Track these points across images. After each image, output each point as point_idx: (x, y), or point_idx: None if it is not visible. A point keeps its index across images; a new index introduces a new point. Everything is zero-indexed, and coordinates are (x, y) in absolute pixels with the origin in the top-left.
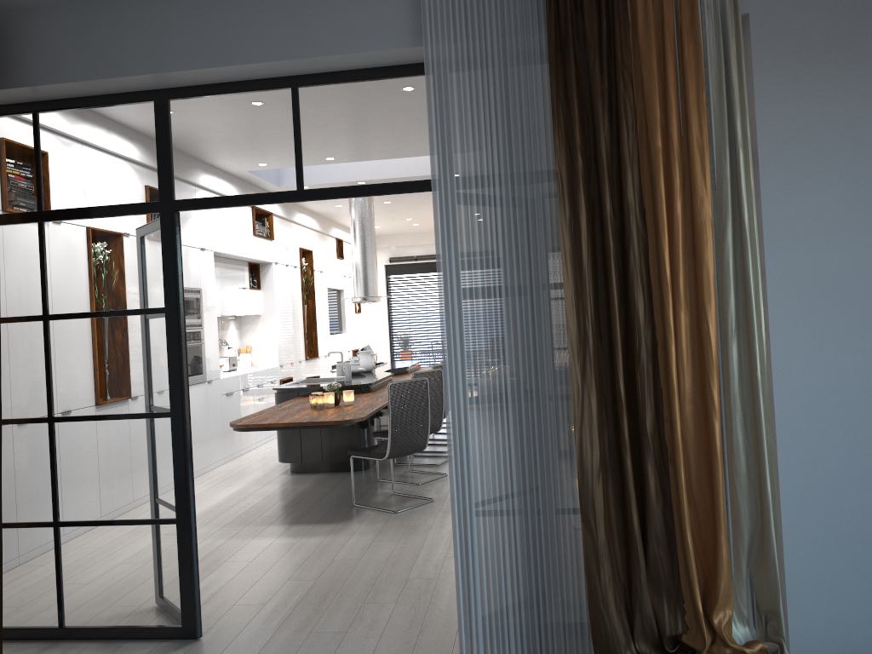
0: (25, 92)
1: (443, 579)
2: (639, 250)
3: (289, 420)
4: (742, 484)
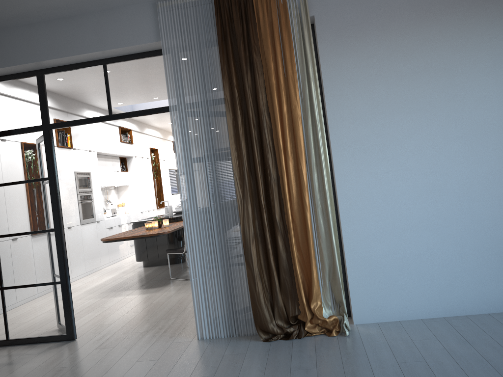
0: None
1: None
2: (268, 133)
3: (131, 235)
4: (323, 241)
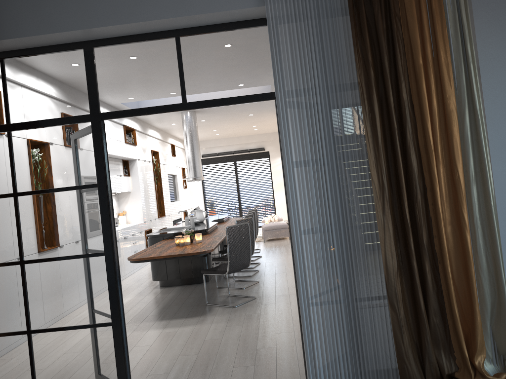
0: None
1: (279, 347)
2: (412, 130)
3: (166, 253)
4: (485, 273)
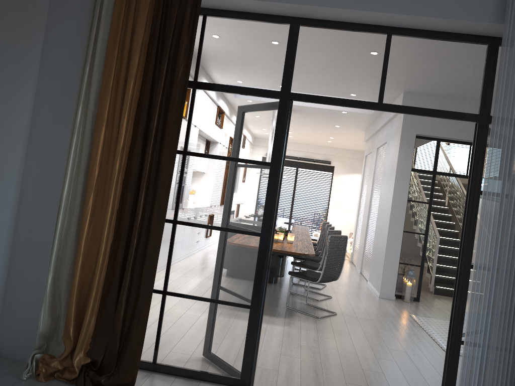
0: (209, 0)
1: (387, 374)
2: None
3: None
4: None
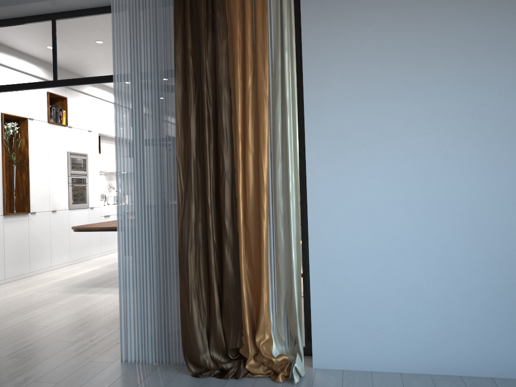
0: None
1: None
2: (225, 113)
3: (104, 226)
4: (282, 258)
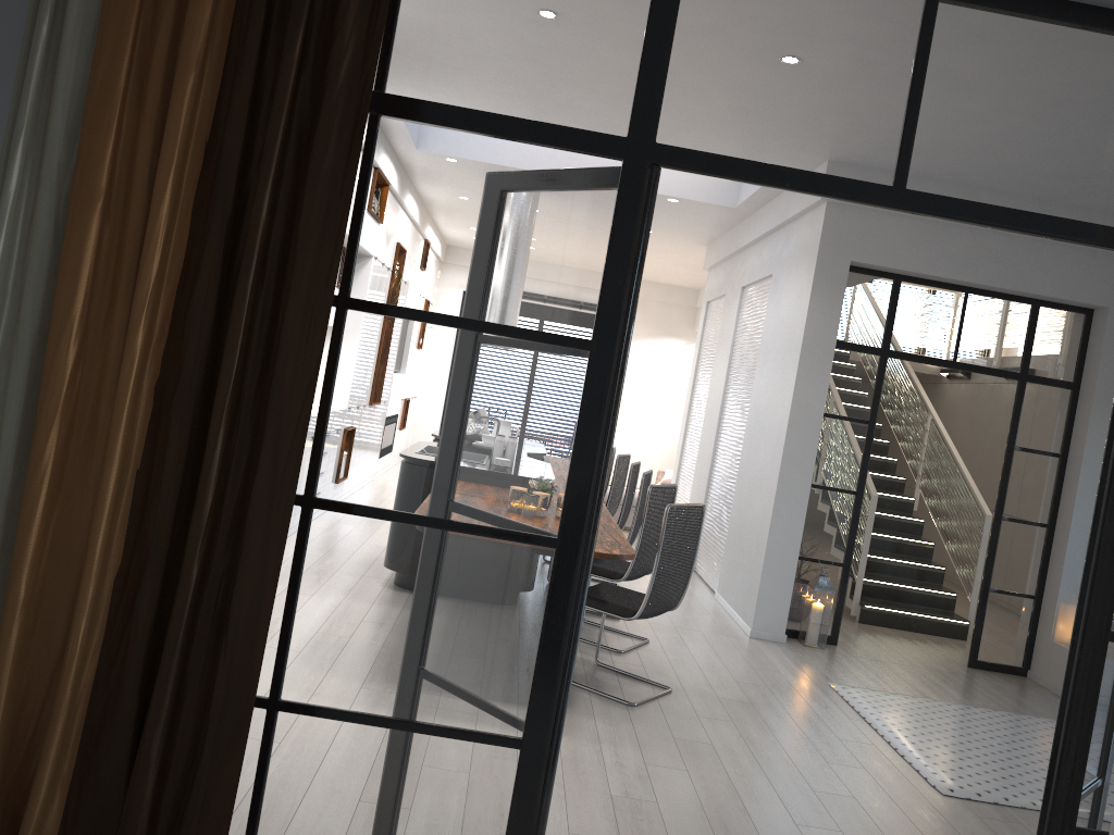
0: None
1: None
2: None
3: None
4: None
